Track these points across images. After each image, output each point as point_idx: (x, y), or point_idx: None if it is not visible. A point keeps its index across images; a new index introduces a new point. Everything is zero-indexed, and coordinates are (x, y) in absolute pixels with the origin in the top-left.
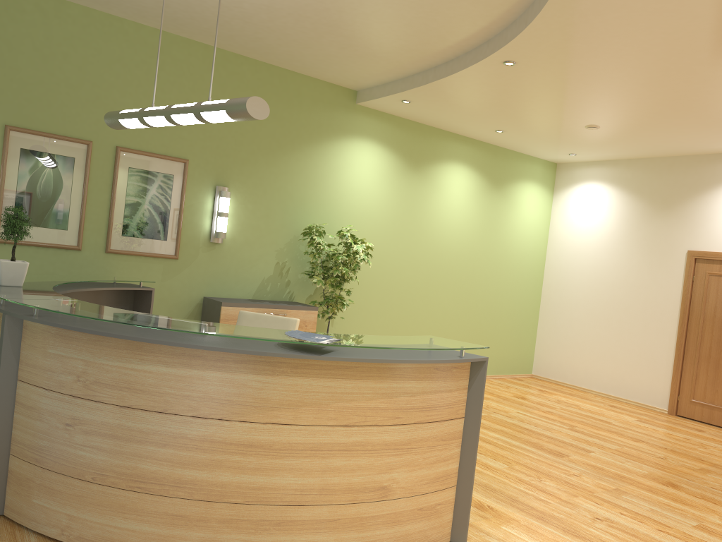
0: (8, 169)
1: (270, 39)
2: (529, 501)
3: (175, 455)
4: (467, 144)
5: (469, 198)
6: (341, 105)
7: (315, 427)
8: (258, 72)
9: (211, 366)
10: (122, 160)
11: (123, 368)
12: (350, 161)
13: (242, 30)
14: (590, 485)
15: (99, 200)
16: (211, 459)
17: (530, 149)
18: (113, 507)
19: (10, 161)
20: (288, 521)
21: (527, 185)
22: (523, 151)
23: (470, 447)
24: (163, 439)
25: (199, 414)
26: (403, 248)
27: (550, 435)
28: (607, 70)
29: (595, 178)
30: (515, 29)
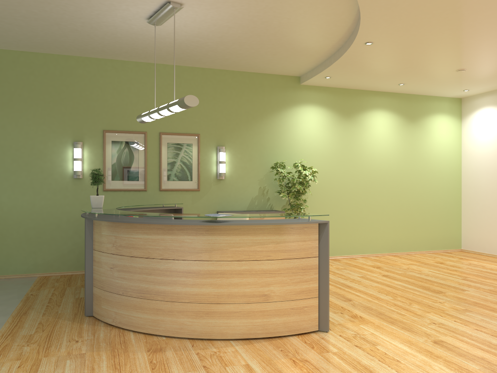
0: (106, 152)
1: (233, 58)
2: (391, 314)
3: (155, 279)
4: (384, 96)
5: (391, 132)
6: (290, 87)
7: (221, 261)
8: (235, 77)
9: (167, 233)
10: (163, 139)
11: (129, 237)
12: (300, 120)
13: (216, 56)
14: (446, 307)
15: (153, 162)
16: (171, 280)
17: (433, 92)
18: (131, 306)
19: (107, 148)
20: (212, 312)
21: (438, 117)
22: (430, 94)
23: (324, 274)
24: (149, 271)
25: (163, 257)
26: (345, 170)
27: (442, 282)
28: (434, 34)
29: (488, 104)
30: (358, 23)
